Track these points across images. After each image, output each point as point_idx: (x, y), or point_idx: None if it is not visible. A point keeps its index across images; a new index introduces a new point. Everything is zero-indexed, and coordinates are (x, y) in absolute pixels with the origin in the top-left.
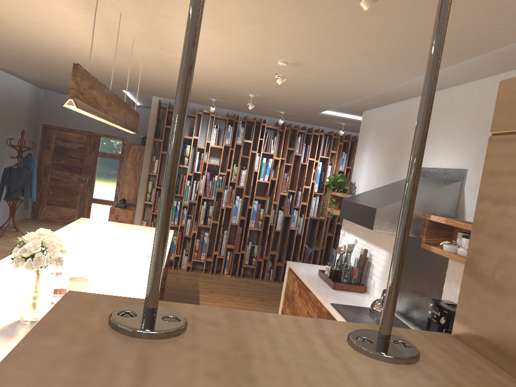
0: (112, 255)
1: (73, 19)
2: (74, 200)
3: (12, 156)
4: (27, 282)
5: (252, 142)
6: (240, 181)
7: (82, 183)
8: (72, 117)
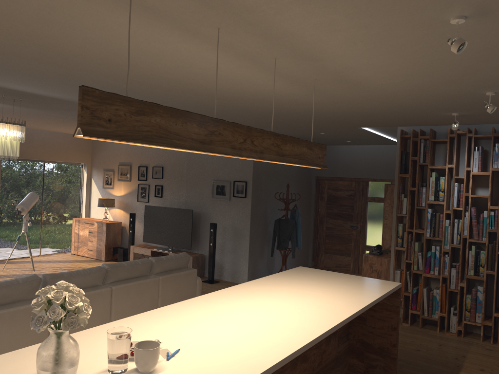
0: (273, 312)
1: (209, 56)
2: (348, 248)
3: (281, 208)
4: (41, 346)
5: None
6: None
7: (354, 230)
8: (340, 165)
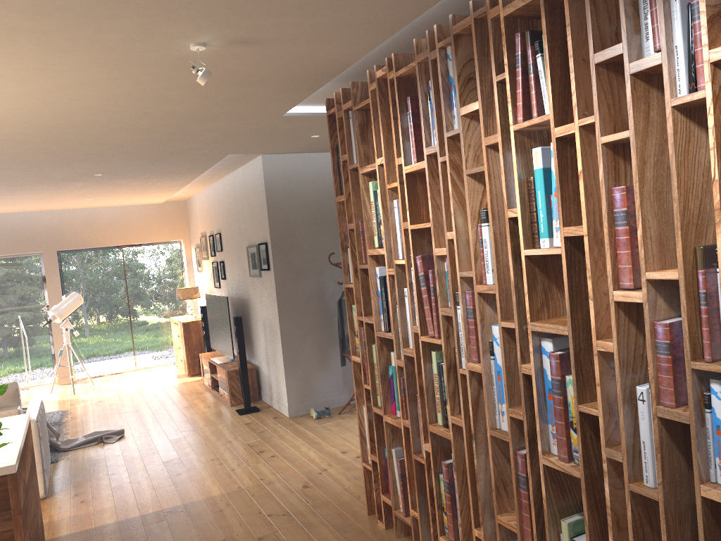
0: None
1: None
2: None
3: None
4: None
5: (481, 106)
6: (482, 267)
7: None
8: None
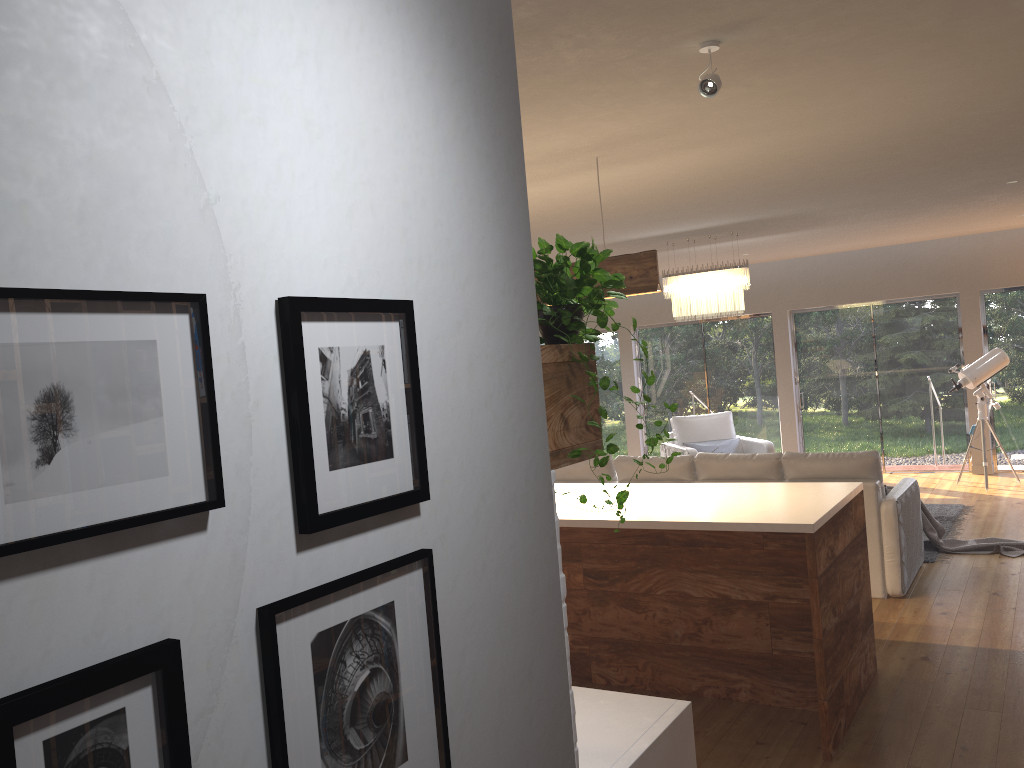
0: None
1: None
2: None
3: None
4: None
5: None
6: None
7: None
8: None
